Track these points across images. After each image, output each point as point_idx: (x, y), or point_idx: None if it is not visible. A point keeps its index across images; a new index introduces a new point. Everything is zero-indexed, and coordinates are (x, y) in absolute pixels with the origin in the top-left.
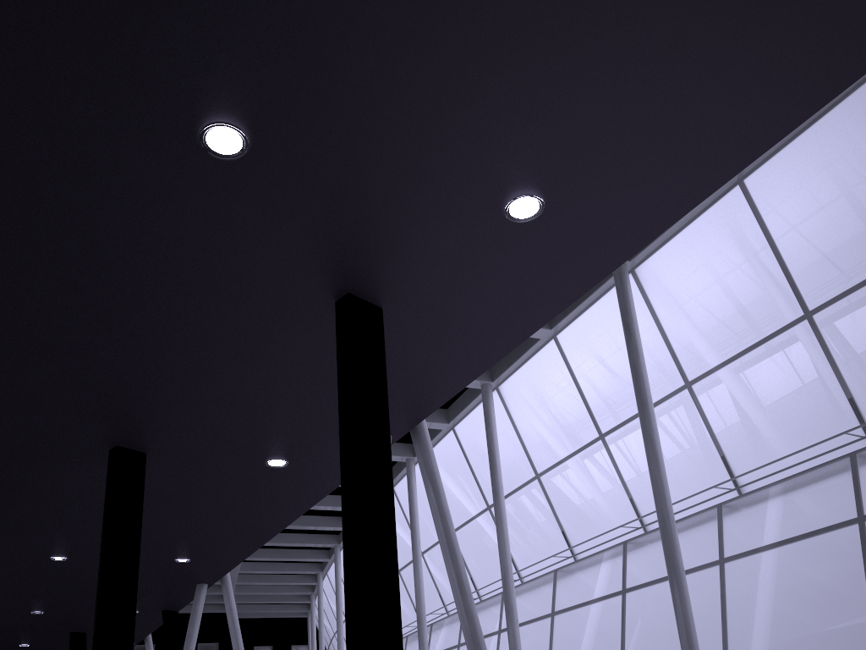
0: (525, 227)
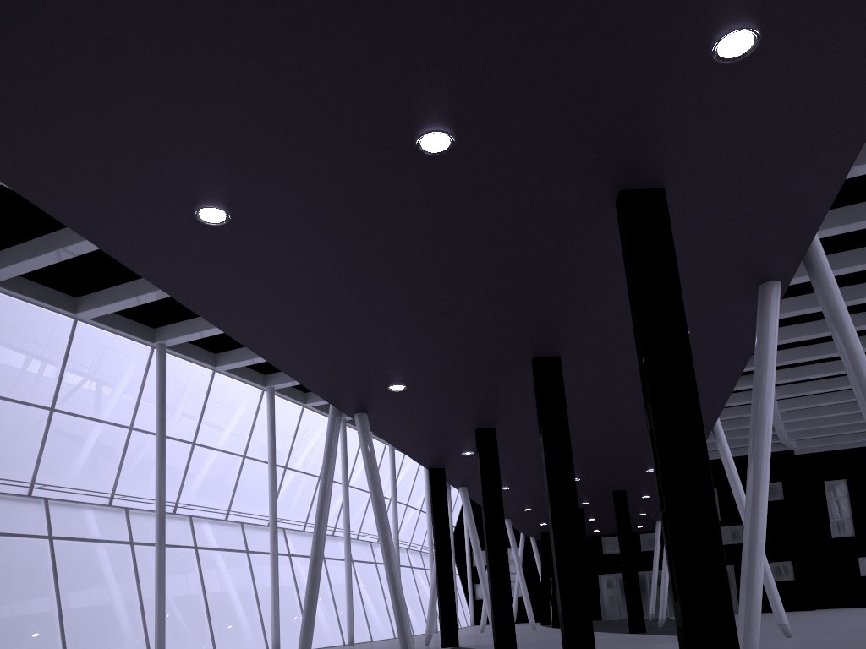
0: (754, 58)
